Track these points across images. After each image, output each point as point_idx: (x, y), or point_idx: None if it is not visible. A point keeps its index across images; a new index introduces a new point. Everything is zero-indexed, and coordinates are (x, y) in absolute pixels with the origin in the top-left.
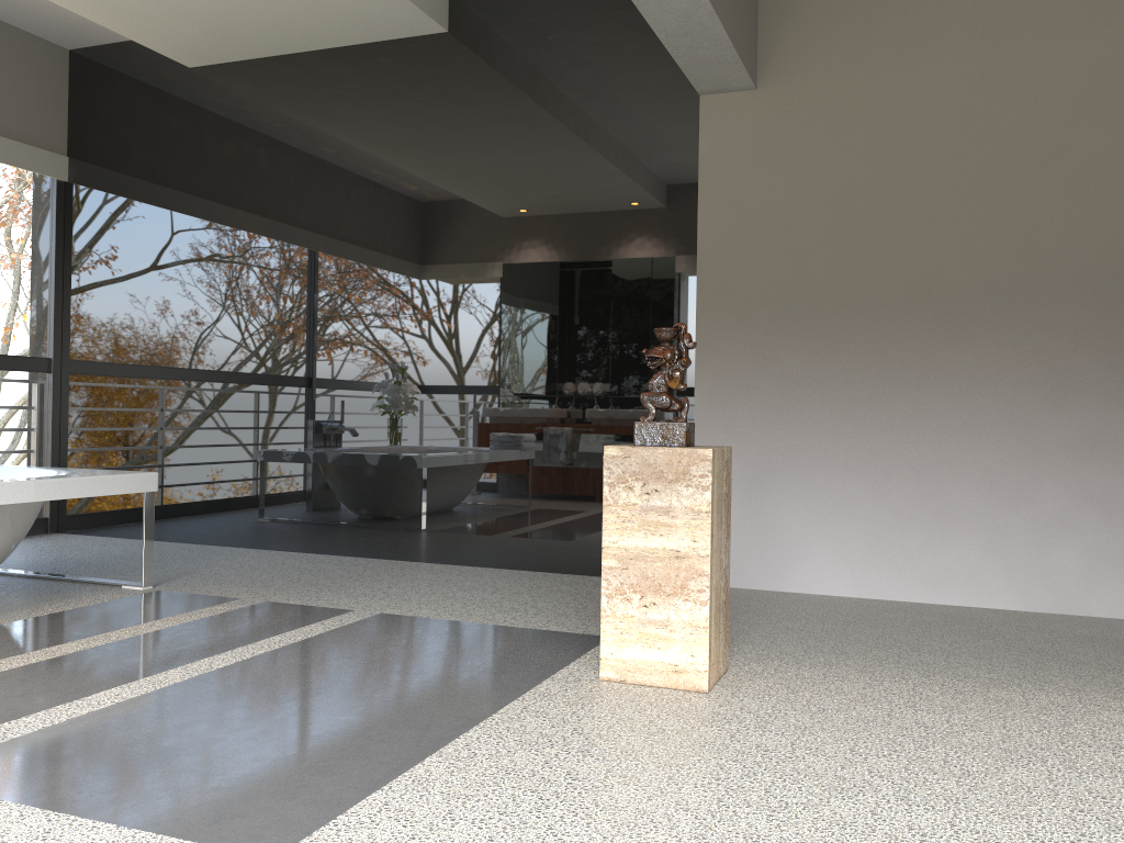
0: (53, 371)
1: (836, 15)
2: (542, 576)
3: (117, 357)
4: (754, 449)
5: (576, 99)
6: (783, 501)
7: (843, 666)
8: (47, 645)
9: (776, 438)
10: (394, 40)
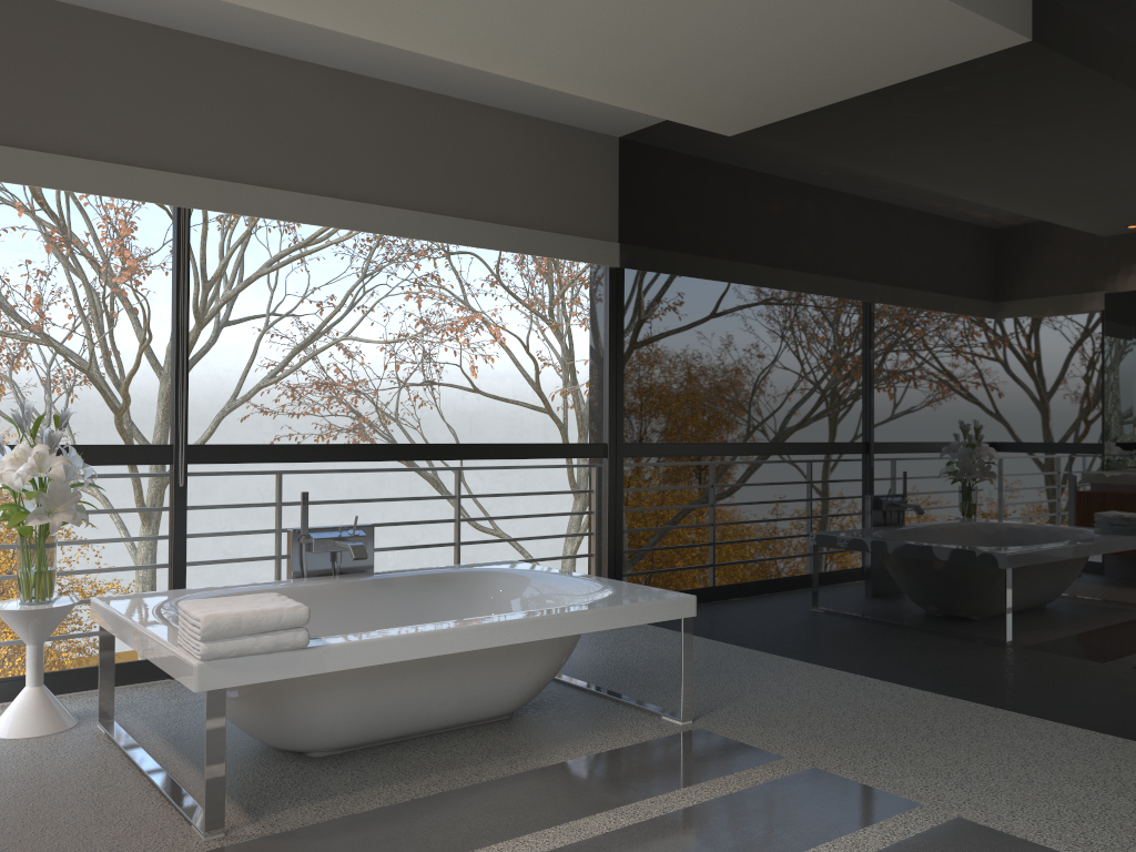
0: (608, 456)
1: None
2: None
3: (665, 442)
4: None
5: None
6: None
7: None
8: (575, 816)
9: None
10: (959, 64)
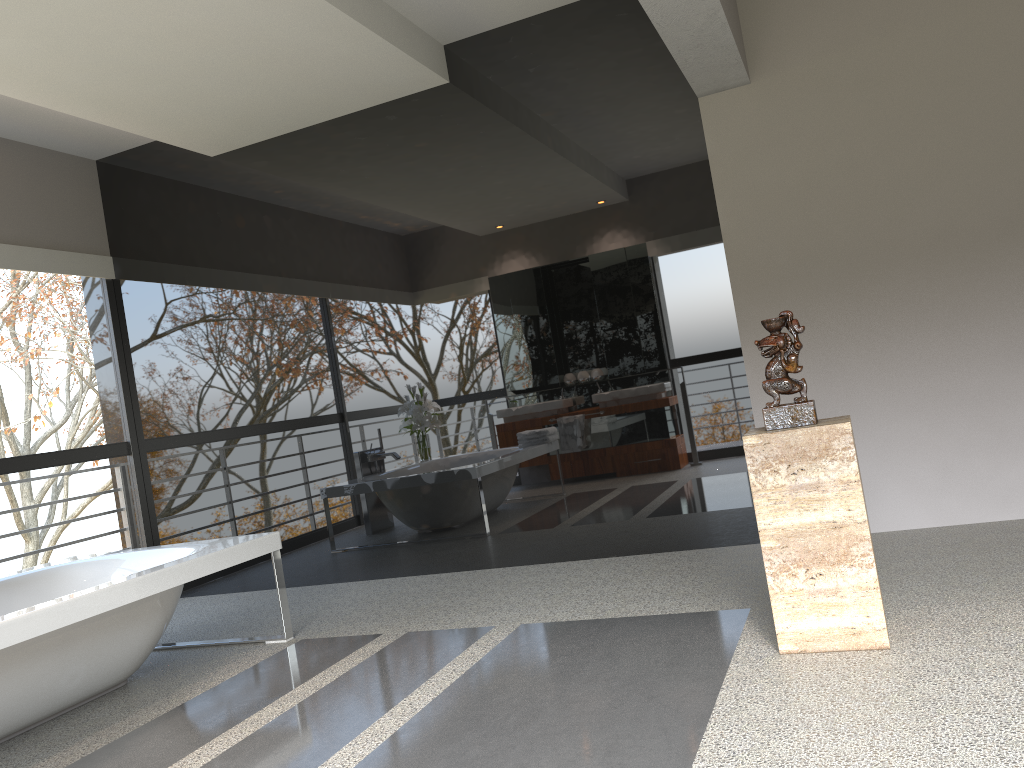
0: (132, 453)
1: (813, 4)
2: (635, 560)
3: (190, 429)
4: None
5: (582, 121)
6: None
7: (988, 598)
8: (247, 715)
9: (830, 394)
10: (400, 98)
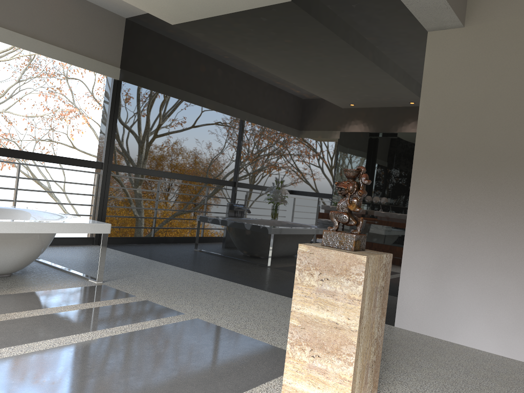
0: (103, 168)
1: None
2: None
3: (129, 164)
4: (441, 250)
5: (355, 35)
6: (457, 285)
7: None
8: (11, 311)
9: (456, 244)
10: (264, 6)
